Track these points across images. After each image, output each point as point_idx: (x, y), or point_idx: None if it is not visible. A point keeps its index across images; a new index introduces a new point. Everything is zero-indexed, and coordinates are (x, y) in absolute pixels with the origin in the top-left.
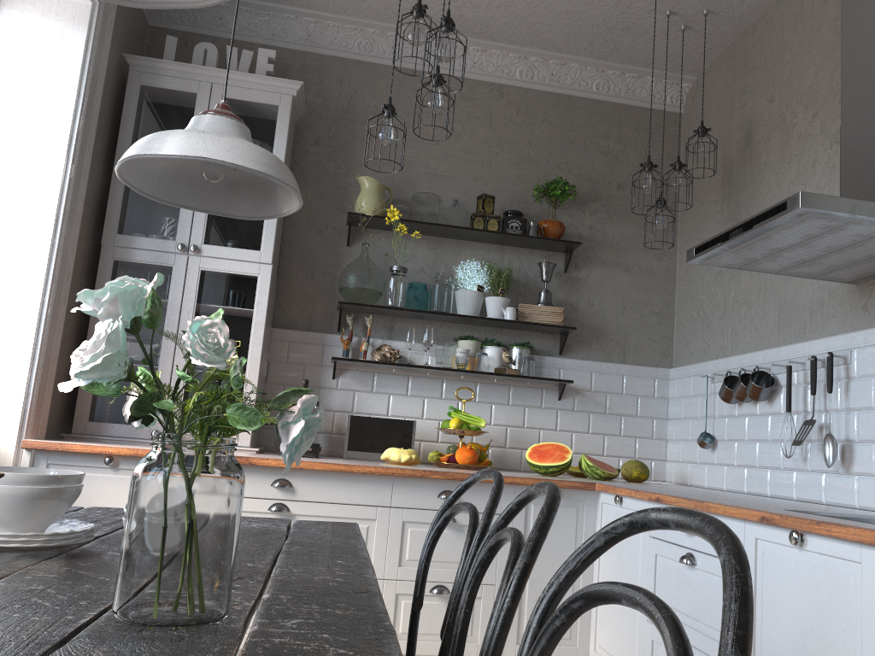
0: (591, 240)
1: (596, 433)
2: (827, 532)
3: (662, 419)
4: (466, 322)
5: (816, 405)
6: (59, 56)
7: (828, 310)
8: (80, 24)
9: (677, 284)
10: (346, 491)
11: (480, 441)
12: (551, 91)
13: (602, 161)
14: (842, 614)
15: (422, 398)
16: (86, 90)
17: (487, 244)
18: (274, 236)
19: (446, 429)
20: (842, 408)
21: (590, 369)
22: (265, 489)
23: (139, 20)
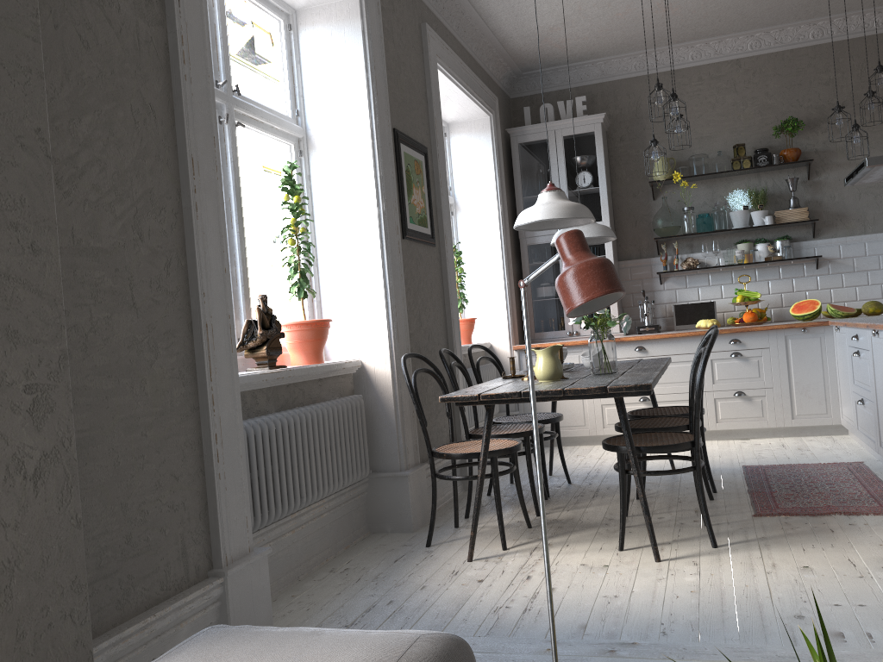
0: (825, 151)
1: (849, 286)
2: (877, 328)
3: None
4: (740, 231)
5: None
6: (481, 151)
7: None
8: (486, 130)
9: None
10: (675, 348)
11: (764, 305)
12: (777, 51)
13: (826, 90)
14: None
15: (719, 285)
16: (497, 164)
17: (747, 175)
18: (608, 210)
19: (734, 303)
20: None
21: (838, 243)
22: (631, 352)
23: (506, 100)
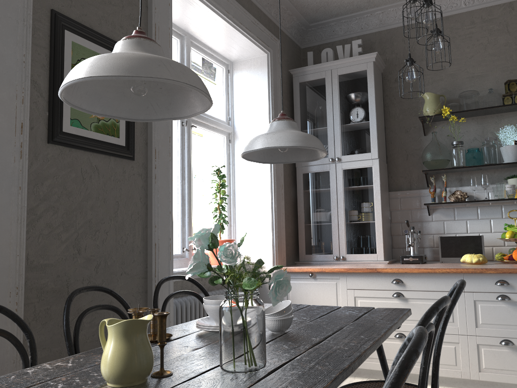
0: None
1: None
2: None
3: None
4: (511, 166)
5: None
6: (258, 85)
7: None
8: (264, 66)
9: None
10: (435, 284)
11: None
12: None
13: None
14: None
15: (489, 219)
16: (272, 97)
17: None
18: (376, 142)
19: (503, 239)
20: None
21: None
22: (388, 284)
23: (295, 48)
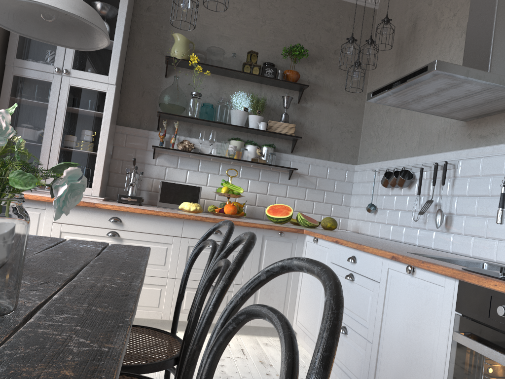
0: (315, 84)
1: (309, 200)
2: (427, 268)
3: (348, 194)
4: (236, 129)
5: (435, 192)
6: None
7: (448, 136)
8: None
9: (364, 115)
10: (154, 226)
11: (240, 201)
12: None
13: (326, 35)
14: (431, 315)
15: (207, 173)
16: None
17: (252, 82)
18: (117, 67)
19: (219, 193)
20: (449, 194)
21: (309, 162)
22: (105, 222)
23: None
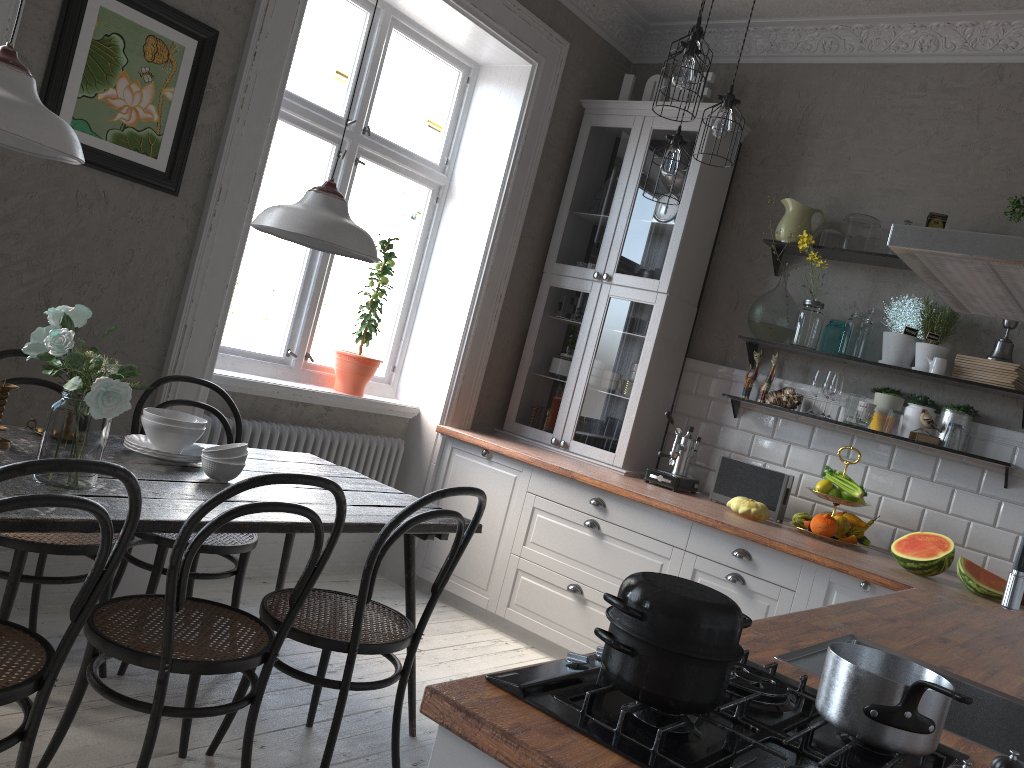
0: None
1: None
2: None
3: None
4: (891, 371)
5: None
6: (505, 115)
7: None
8: (522, 85)
9: None
10: (648, 524)
11: (886, 517)
12: None
13: None
14: None
15: (825, 454)
16: (521, 141)
17: None
18: (673, 265)
19: (810, 490)
20: None
21: None
22: (584, 503)
23: (615, 62)
